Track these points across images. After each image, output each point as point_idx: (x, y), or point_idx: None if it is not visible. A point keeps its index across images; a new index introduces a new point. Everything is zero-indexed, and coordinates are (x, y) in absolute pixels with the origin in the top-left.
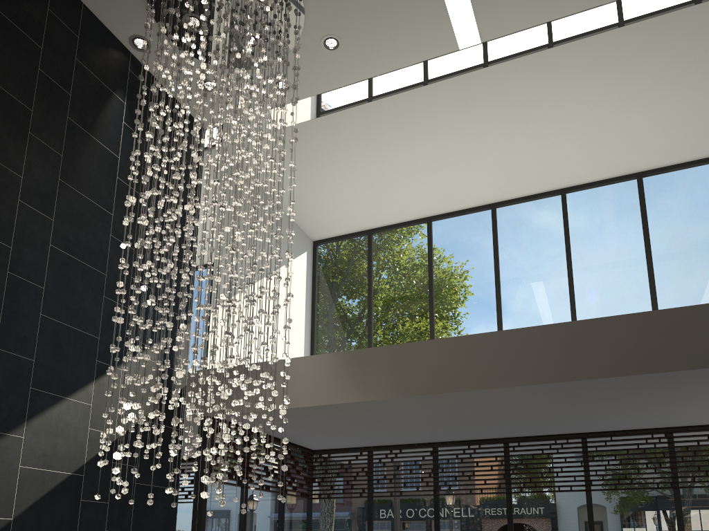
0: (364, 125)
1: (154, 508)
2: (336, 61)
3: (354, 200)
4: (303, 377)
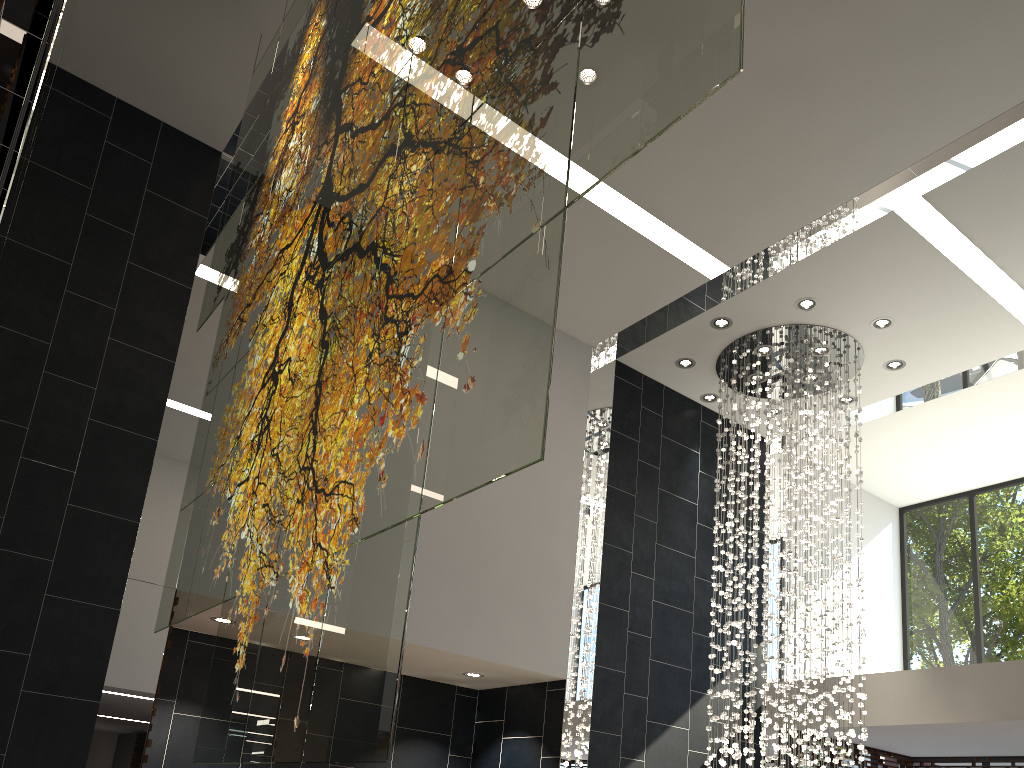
0: (943, 411)
1: None
2: (901, 374)
3: (944, 469)
4: (886, 694)
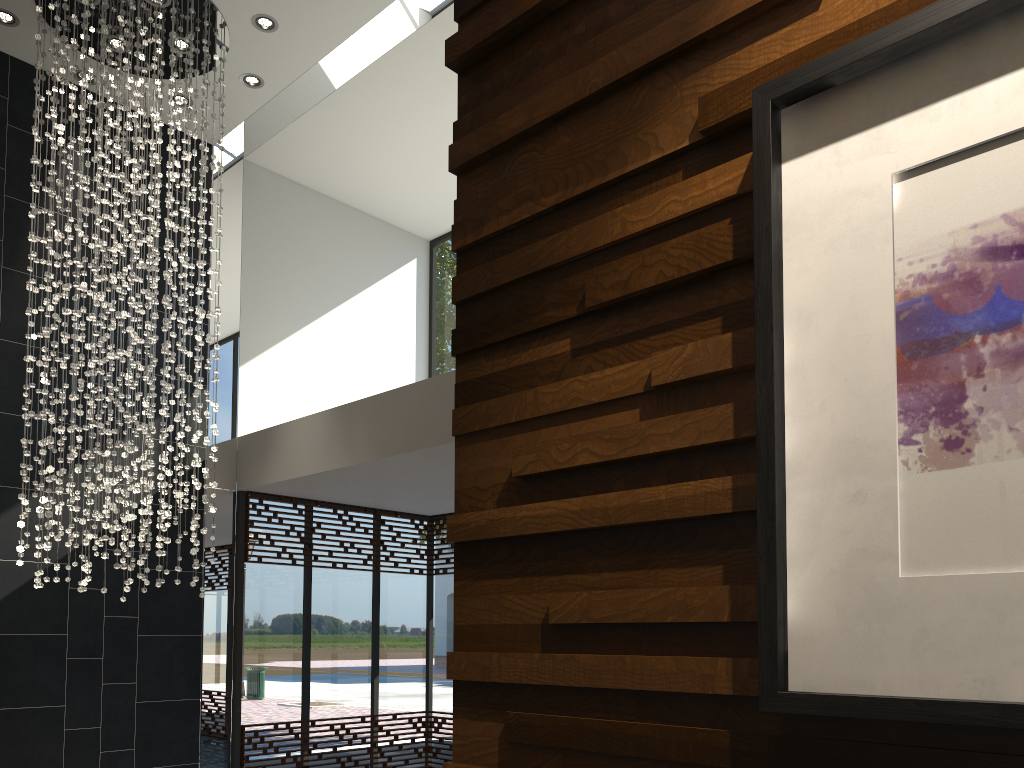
0: (375, 99)
1: (168, 593)
2: (285, 39)
3: (437, 185)
4: (306, 441)
